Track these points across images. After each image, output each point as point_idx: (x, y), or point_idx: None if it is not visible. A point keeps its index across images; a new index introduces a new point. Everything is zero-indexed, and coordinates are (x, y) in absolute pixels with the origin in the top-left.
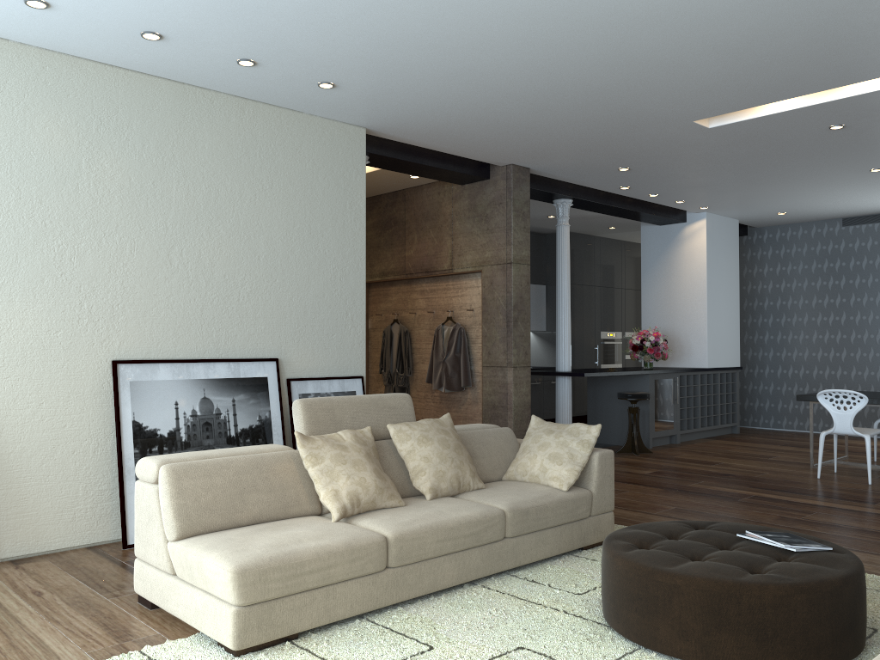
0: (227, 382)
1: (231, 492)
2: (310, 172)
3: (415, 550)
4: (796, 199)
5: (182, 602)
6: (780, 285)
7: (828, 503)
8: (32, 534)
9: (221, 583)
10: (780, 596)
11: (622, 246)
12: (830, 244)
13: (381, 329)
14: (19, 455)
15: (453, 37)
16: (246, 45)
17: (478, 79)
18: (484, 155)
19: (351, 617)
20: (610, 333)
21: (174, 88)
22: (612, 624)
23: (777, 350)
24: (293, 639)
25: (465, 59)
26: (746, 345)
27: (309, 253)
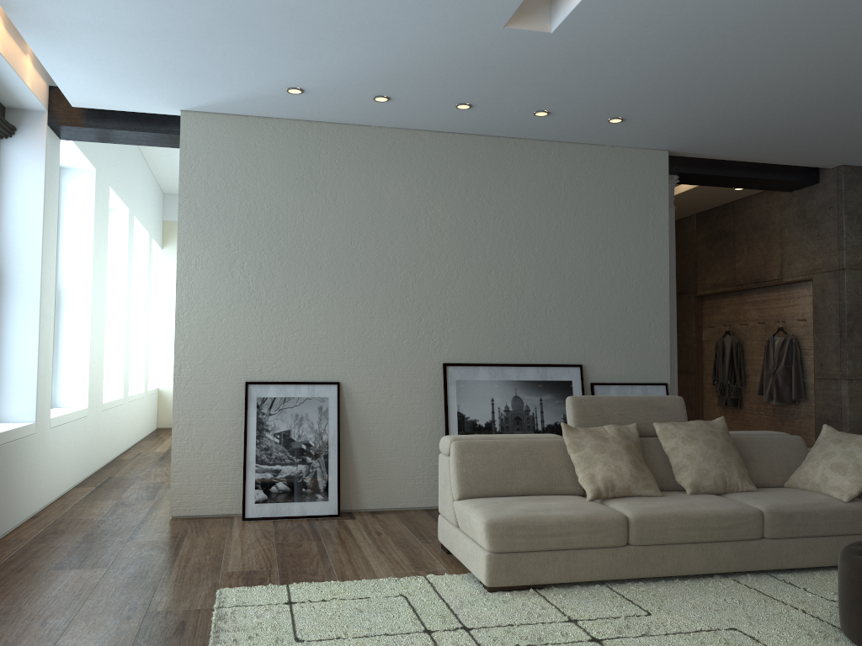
0: (535, 384)
1: (504, 467)
2: (612, 197)
3: (656, 533)
4: None
5: (460, 548)
6: None
7: None
8: (385, 493)
9: (479, 533)
10: None
11: None
12: None
13: (714, 341)
14: (376, 433)
15: (716, 61)
16: (536, 100)
17: (760, 92)
18: (805, 160)
19: (594, 582)
20: None
21: (490, 141)
22: (841, 626)
23: None
24: (538, 589)
25: (738, 77)
26: None
27: (611, 270)
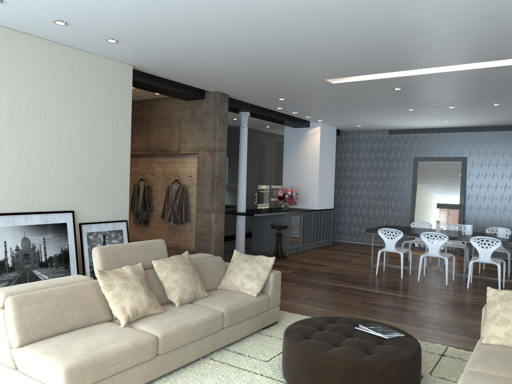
0: (40, 227)
1: (55, 312)
2: (97, 92)
3: (173, 343)
4: (368, 120)
5: None
6: (355, 164)
7: (384, 291)
8: None
9: (54, 378)
10: (384, 368)
11: (272, 136)
12: (382, 143)
13: (132, 184)
14: None
15: (199, 24)
16: (62, 12)
17: (209, 47)
18: (203, 85)
19: None
20: (263, 185)
21: (6, 32)
22: (290, 383)
23: (352, 199)
24: None
25: (203, 36)
26: (336, 196)
27: (95, 144)
